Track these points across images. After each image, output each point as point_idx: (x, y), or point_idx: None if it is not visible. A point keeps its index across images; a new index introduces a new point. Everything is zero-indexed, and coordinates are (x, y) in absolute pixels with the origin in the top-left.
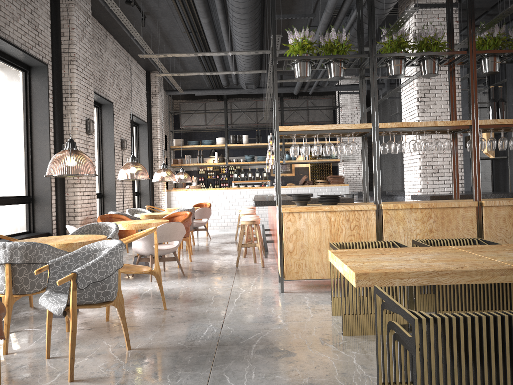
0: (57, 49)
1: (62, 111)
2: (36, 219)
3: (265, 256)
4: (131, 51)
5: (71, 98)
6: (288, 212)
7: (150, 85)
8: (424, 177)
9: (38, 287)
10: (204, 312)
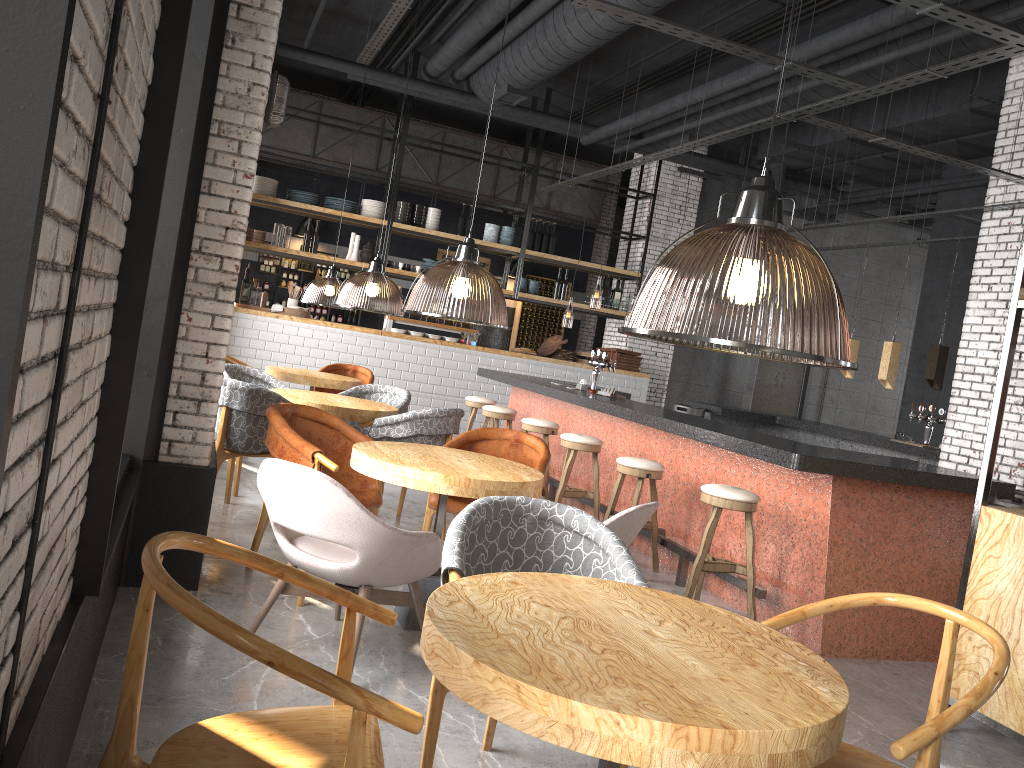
0: None
1: (226, 20)
2: None
3: (680, 582)
4: None
5: None
6: None
7: None
8: None
9: None
10: None
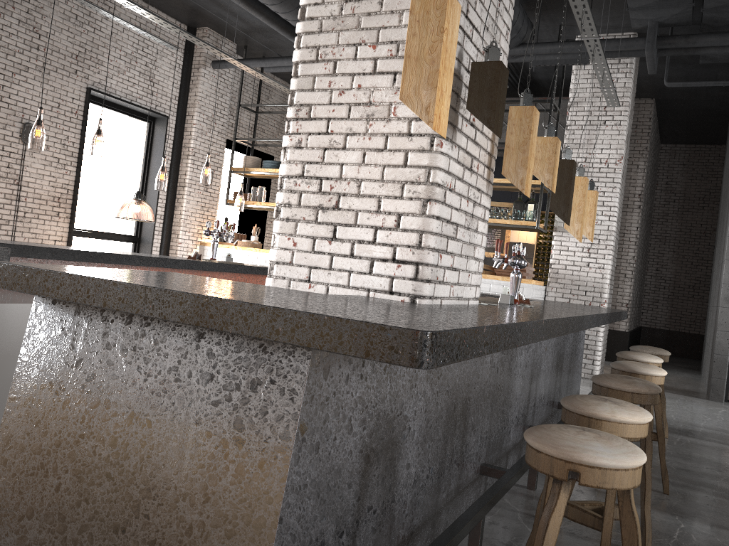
0: None
1: None
2: None
3: None
4: None
5: None
6: None
7: (192, 52)
8: (287, 220)
9: None
10: None
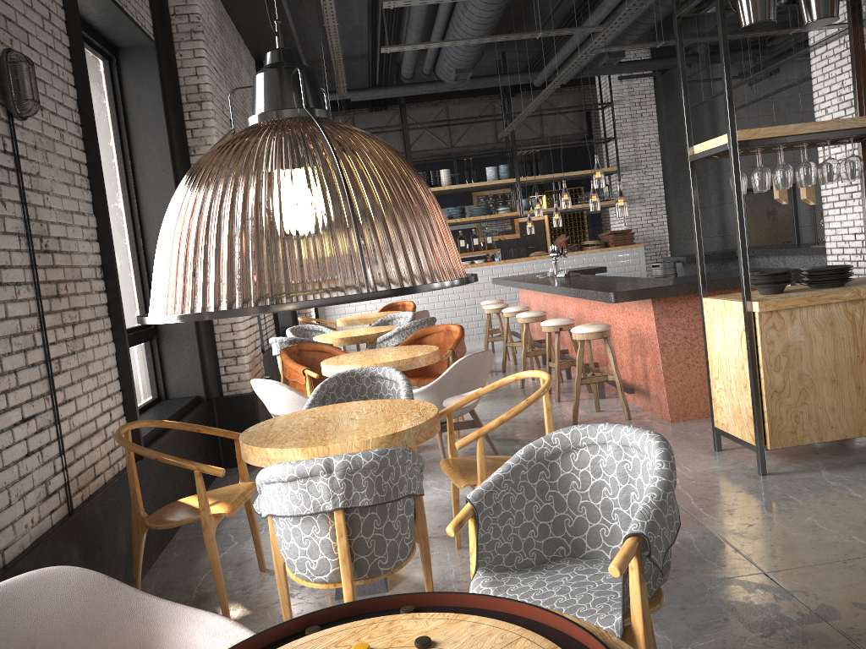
0: (160, 10)
1: (187, 141)
2: (169, 372)
3: (600, 396)
4: (240, 19)
5: (203, 111)
6: (772, 310)
7: None
8: None
9: (402, 554)
10: (676, 545)
